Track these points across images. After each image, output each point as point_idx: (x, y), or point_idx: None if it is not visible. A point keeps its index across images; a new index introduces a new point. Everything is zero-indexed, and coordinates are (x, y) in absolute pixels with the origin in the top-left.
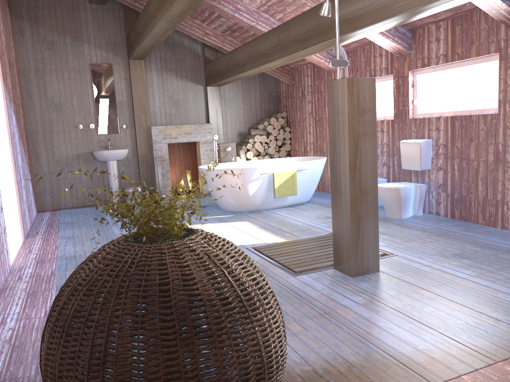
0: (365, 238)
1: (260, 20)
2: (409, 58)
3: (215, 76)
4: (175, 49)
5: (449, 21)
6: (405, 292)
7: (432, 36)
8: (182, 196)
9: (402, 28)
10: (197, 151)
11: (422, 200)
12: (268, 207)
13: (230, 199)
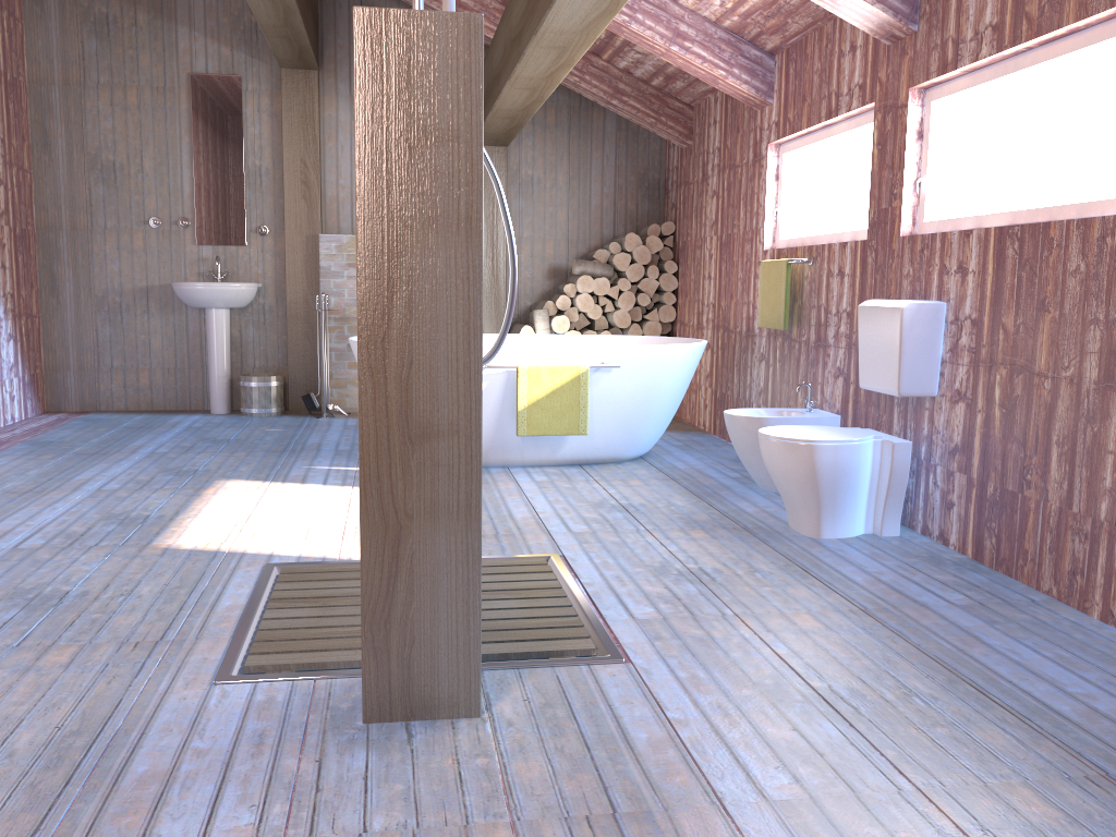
0: (424, 592)
1: None
2: (912, 50)
3: None
4: None
5: None
6: (429, 829)
7: None
8: None
9: None
10: None
11: (899, 489)
12: (507, 459)
13: None
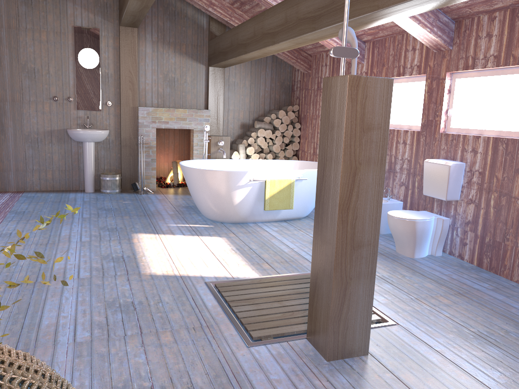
0: (353, 307)
1: None
2: (448, 56)
3: (217, 55)
4: (175, 19)
5: (508, 12)
6: None
7: (482, 29)
8: (167, 190)
9: (445, 16)
10: (191, 141)
11: (443, 237)
12: (256, 219)
13: (211, 206)
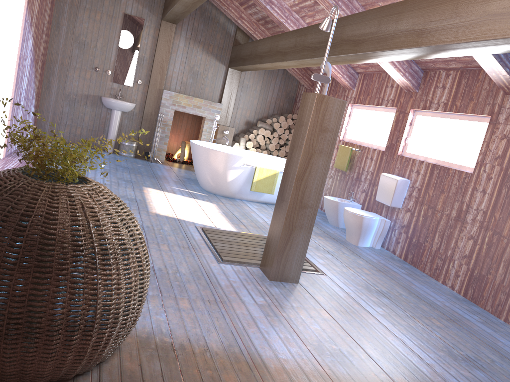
0: (293, 248)
1: (289, 18)
2: (414, 97)
3: (238, 60)
4: (209, 23)
5: (459, 72)
6: (306, 308)
7: (440, 81)
8: (173, 164)
9: (416, 66)
10: (201, 127)
11: (383, 235)
12: (242, 197)
13: (208, 178)
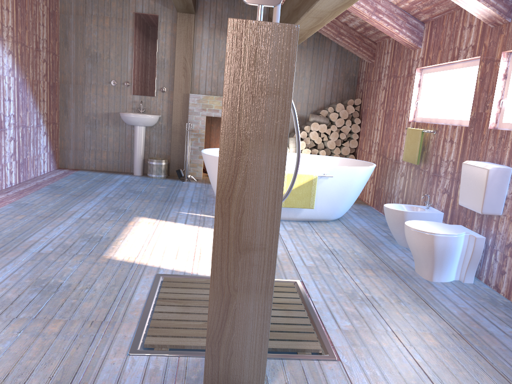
0: (240, 328)
1: None
2: (506, 31)
3: None
4: (234, 5)
5: None
6: None
7: None
8: None
9: None
10: None
11: (476, 260)
12: None
13: None
